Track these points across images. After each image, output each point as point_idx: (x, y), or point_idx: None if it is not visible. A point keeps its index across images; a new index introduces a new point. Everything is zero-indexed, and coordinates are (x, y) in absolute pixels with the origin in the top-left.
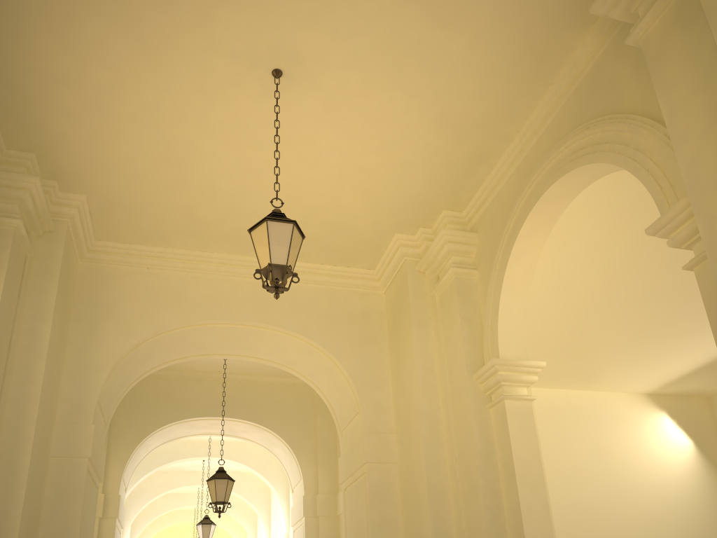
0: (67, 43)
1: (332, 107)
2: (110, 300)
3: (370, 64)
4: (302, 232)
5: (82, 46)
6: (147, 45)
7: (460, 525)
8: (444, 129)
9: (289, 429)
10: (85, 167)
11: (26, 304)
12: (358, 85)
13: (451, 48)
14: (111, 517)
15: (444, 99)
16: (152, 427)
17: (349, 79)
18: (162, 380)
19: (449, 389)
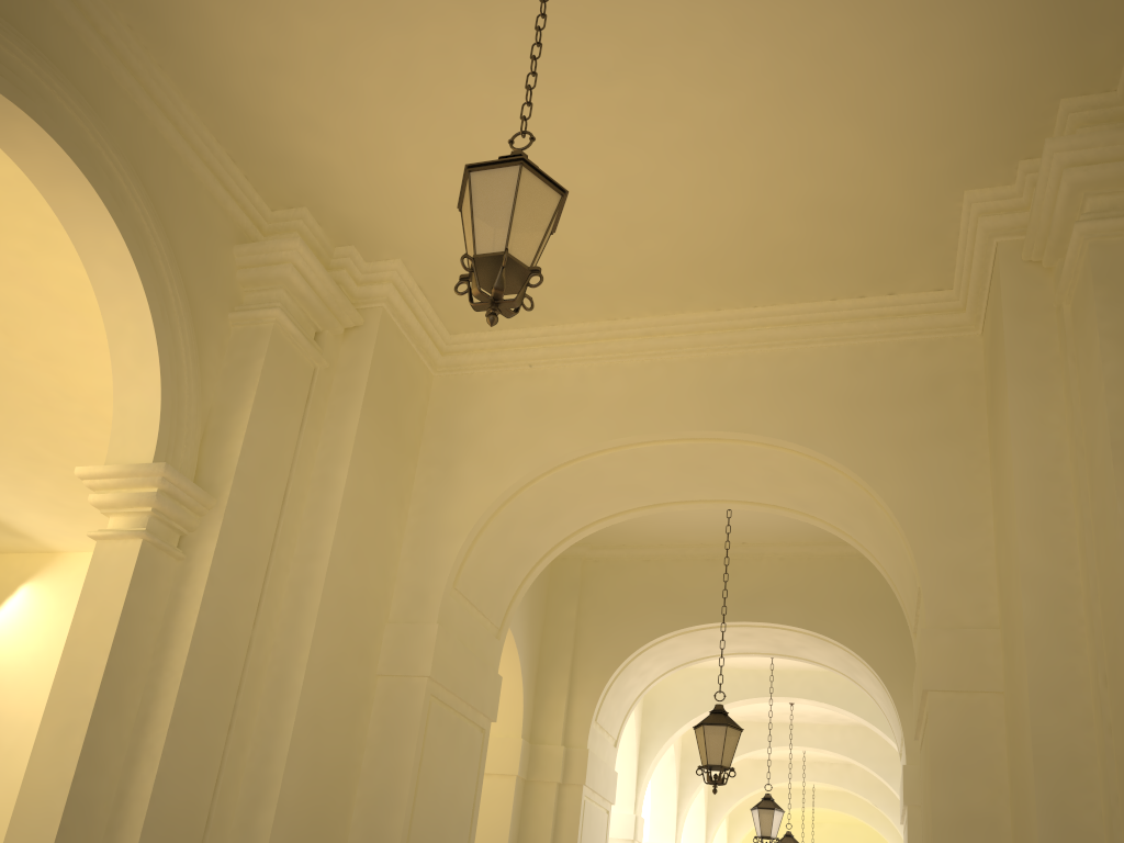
0: None
1: None
2: (473, 426)
3: None
4: (554, 183)
5: None
6: None
7: (1112, 839)
8: None
9: (875, 641)
10: (375, 209)
11: (319, 441)
12: None
13: None
14: (575, 783)
15: None
16: (638, 641)
17: None
18: (653, 563)
19: (1091, 512)
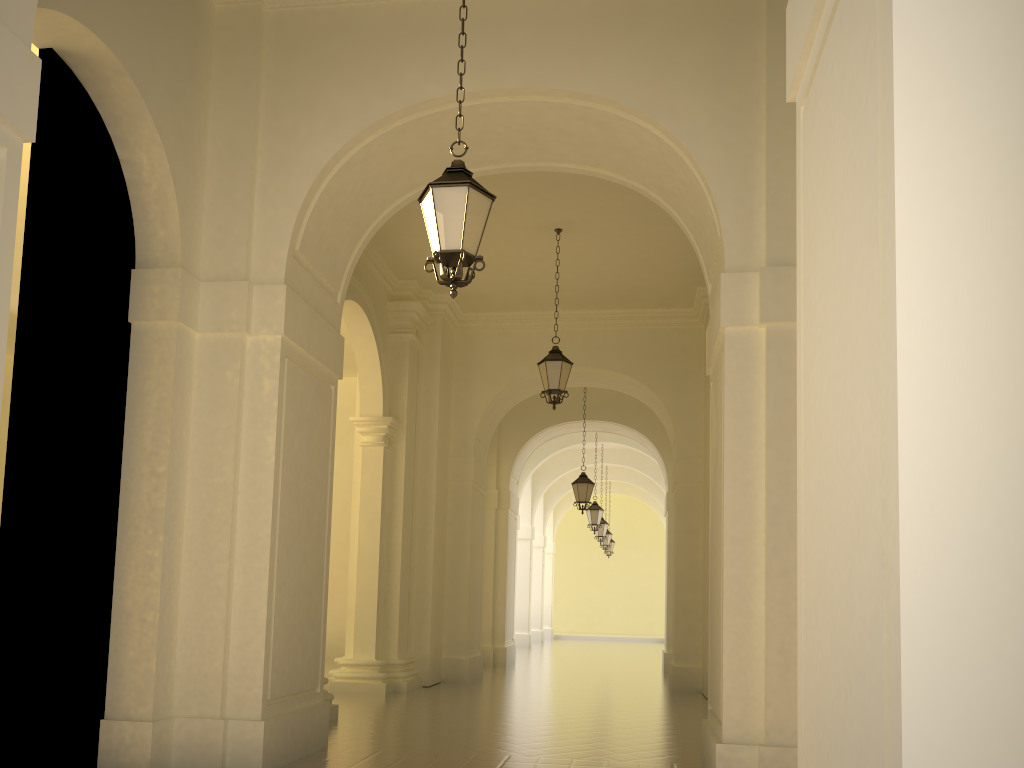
0: (425, 237)
1: (605, 237)
2: (478, 360)
3: (621, 217)
4: (570, 362)
5: None
6: None
7: None
8: None
9: (655, 430)
10: None
11: (422, 382)
12: (618, 226)
13: None
14: (504, 508)
15: None
16: (532, 432)
17: (610, 225)
18: None
19: None
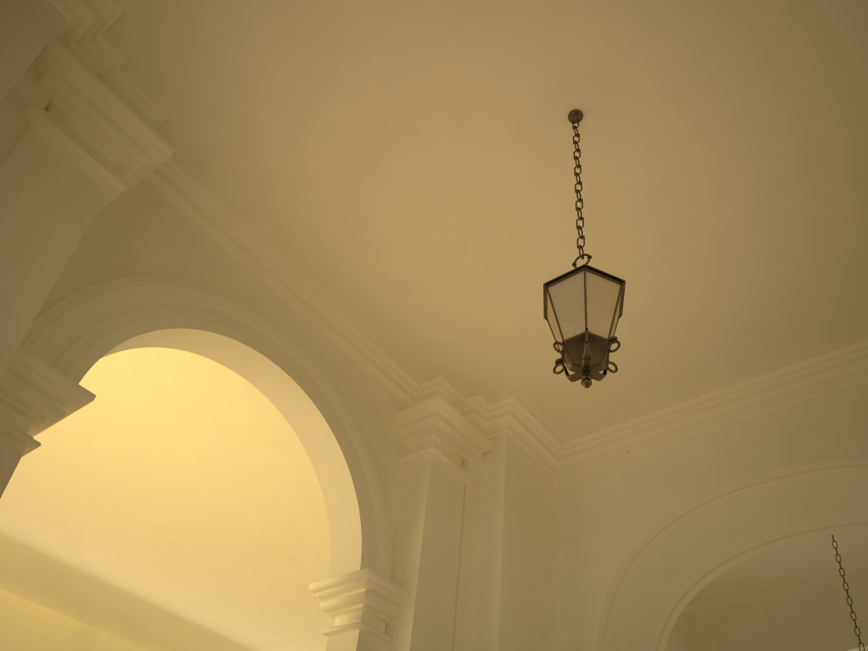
0: (380, 246)
1: (679, 101)
2: (592, 507)
3: (676, 1)
4: (612, 277)
5: (393, 239)
6: (436, 195)
7: None
8: None
9: None
10: (488, 363)
11: (477, 538)
12: (686, 42)
13: None
14: None
15: None
16: None
17: (667, 46)
18: (776, 604)
19: None
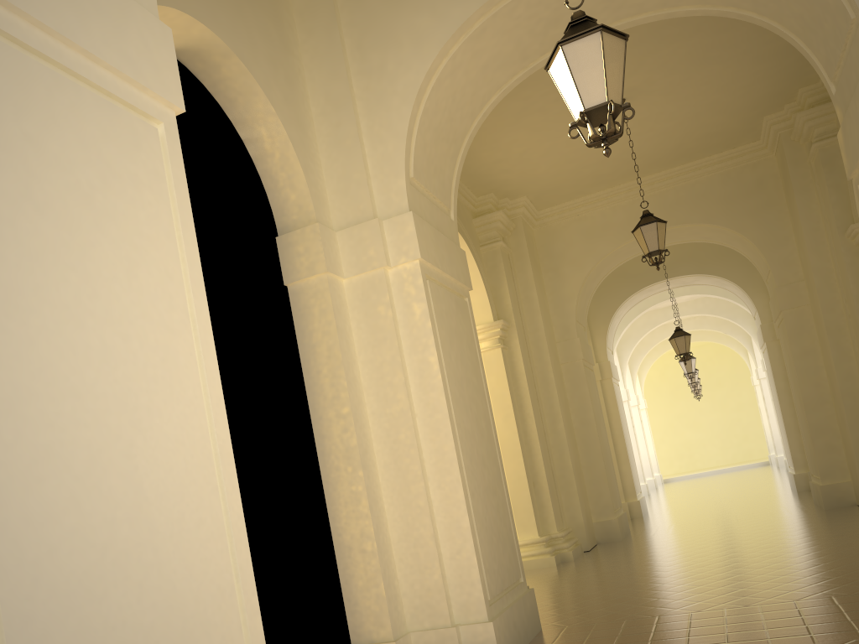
0: (497, 148)
1: (668, 93)
2: (561, 249)
3: (683, 67)
4: (663, 221)
5: (505, 146)
6: (539, 129)
7: (854, 350)
8: (764, 60)
9: (734, 270)
10: (521, 185)
11: (518, 282)
12: (681, 77)
13: (740, 33)
14: (607, 378)
15: (753, 50)
16: (617, 303)
17: (672, 79)
18: None
19: (832, 243)
